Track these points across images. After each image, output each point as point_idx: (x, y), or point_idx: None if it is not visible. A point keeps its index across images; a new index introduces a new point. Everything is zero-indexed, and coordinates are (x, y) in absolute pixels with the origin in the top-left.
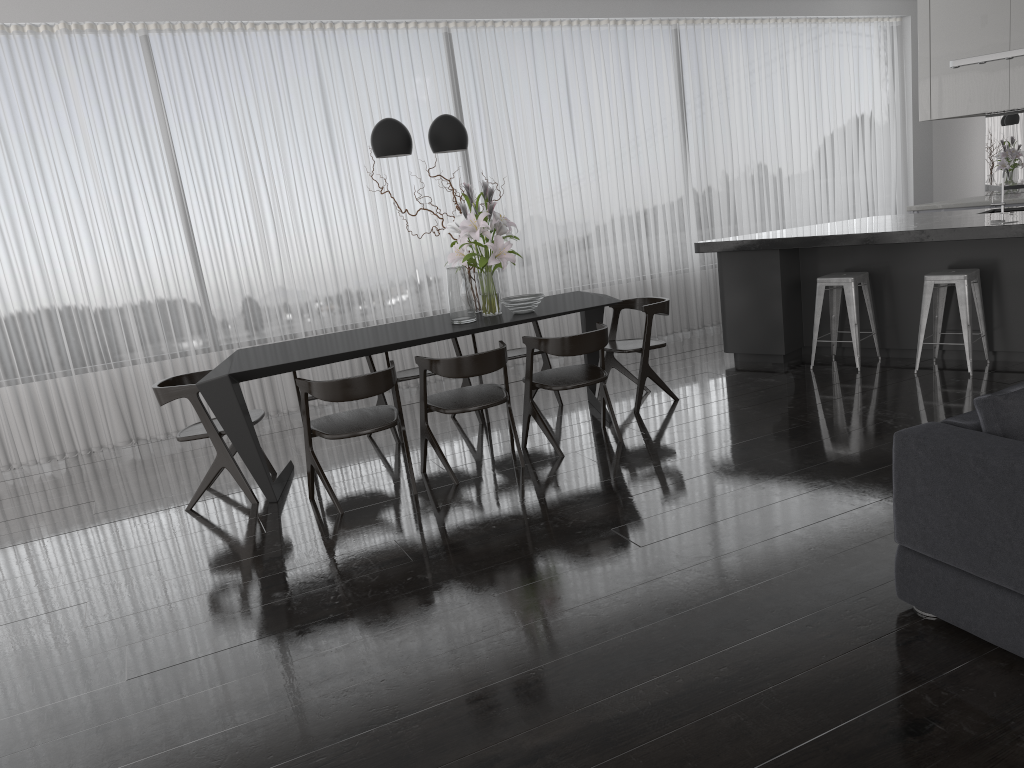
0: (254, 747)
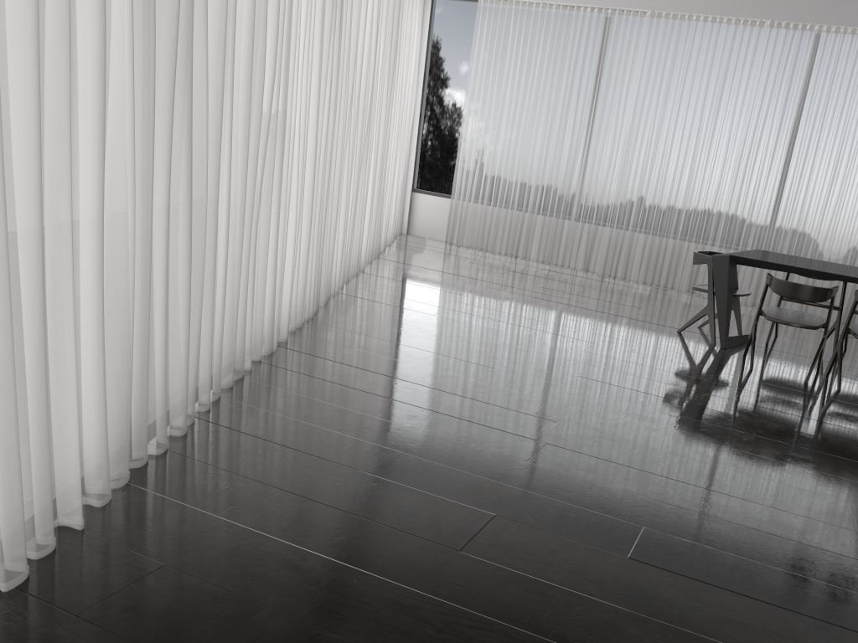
0: (594, 422)
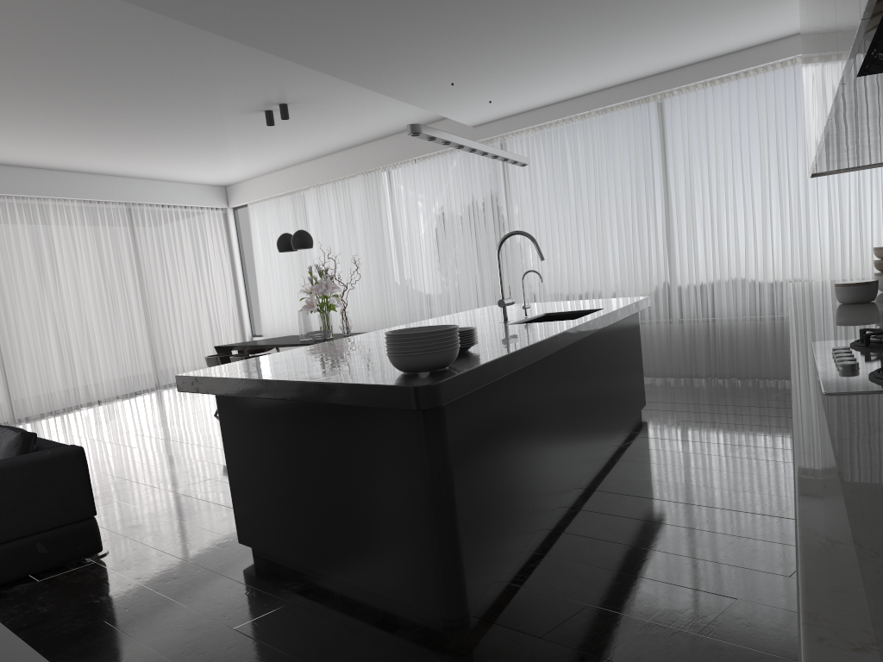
0: None
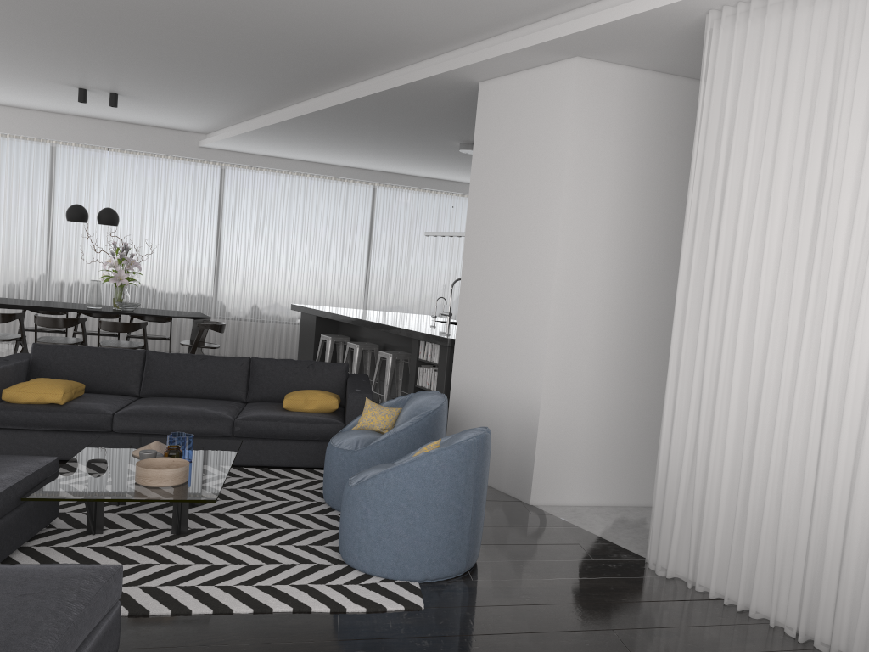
0: None
